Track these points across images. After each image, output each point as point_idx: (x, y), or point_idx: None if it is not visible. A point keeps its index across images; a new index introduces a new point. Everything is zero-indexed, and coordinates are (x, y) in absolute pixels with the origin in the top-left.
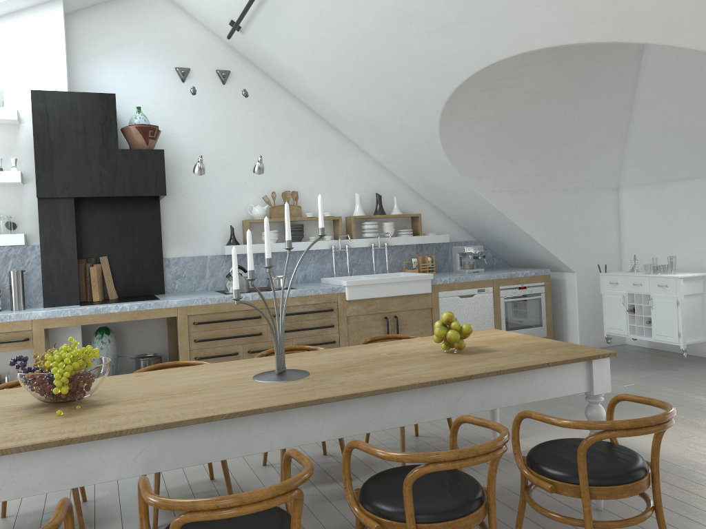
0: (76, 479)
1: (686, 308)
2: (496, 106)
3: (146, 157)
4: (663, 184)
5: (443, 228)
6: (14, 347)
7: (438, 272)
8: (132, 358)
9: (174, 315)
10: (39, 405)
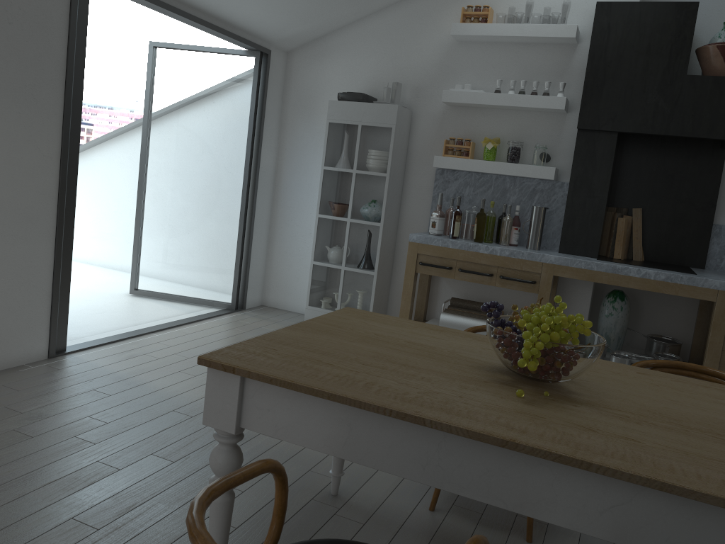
0: (512, 500)
1: None
2: None
3: (722, 87)
4: None
5: None
6: (520, 287)
7: None
8: (643, 335)
9: (711, 299)
10: (503, 370)
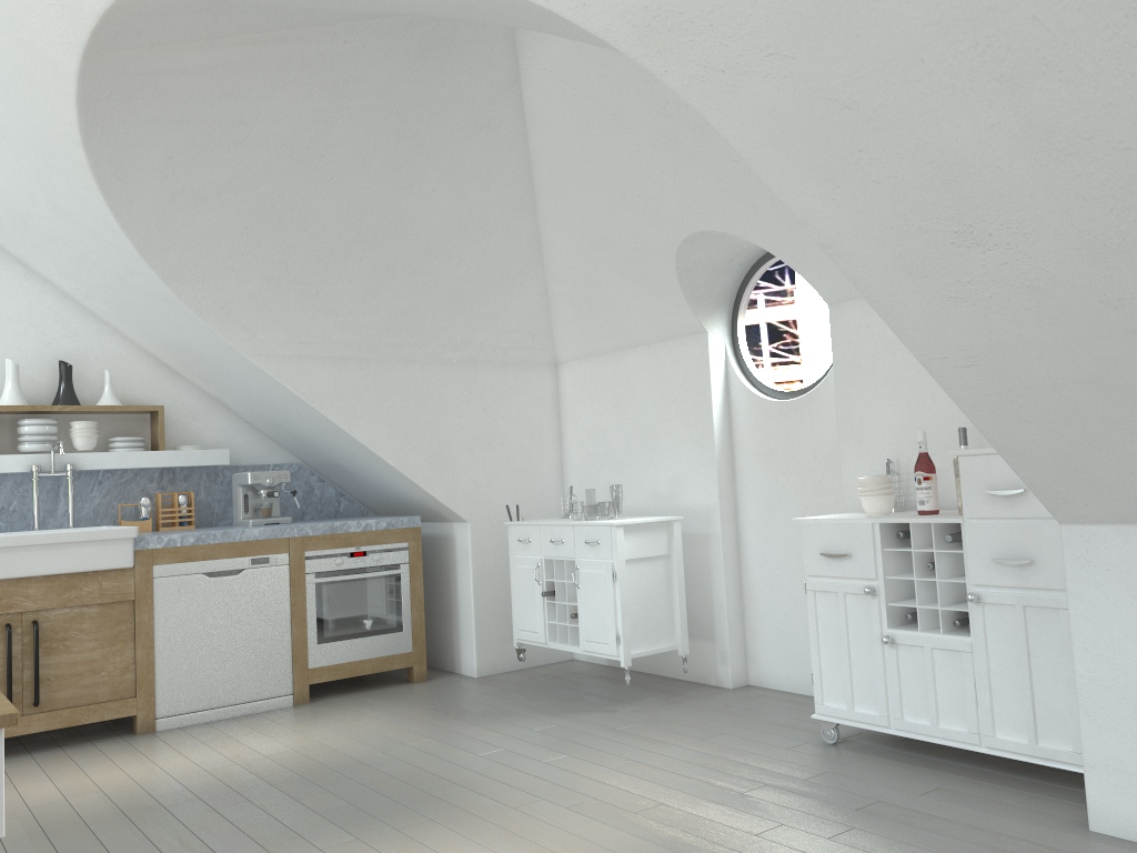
0: None
1: (633, 586)
2: (225, 167)
3: None
4: (620, 354)
5: (228, 437)
6: None
7: (211, 526)
8: None
9: None
10: None
